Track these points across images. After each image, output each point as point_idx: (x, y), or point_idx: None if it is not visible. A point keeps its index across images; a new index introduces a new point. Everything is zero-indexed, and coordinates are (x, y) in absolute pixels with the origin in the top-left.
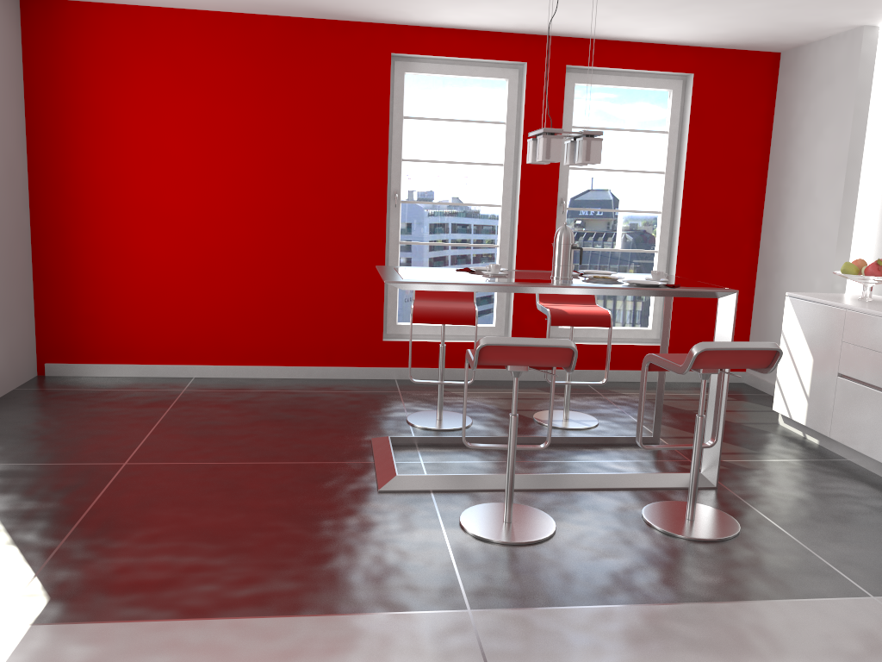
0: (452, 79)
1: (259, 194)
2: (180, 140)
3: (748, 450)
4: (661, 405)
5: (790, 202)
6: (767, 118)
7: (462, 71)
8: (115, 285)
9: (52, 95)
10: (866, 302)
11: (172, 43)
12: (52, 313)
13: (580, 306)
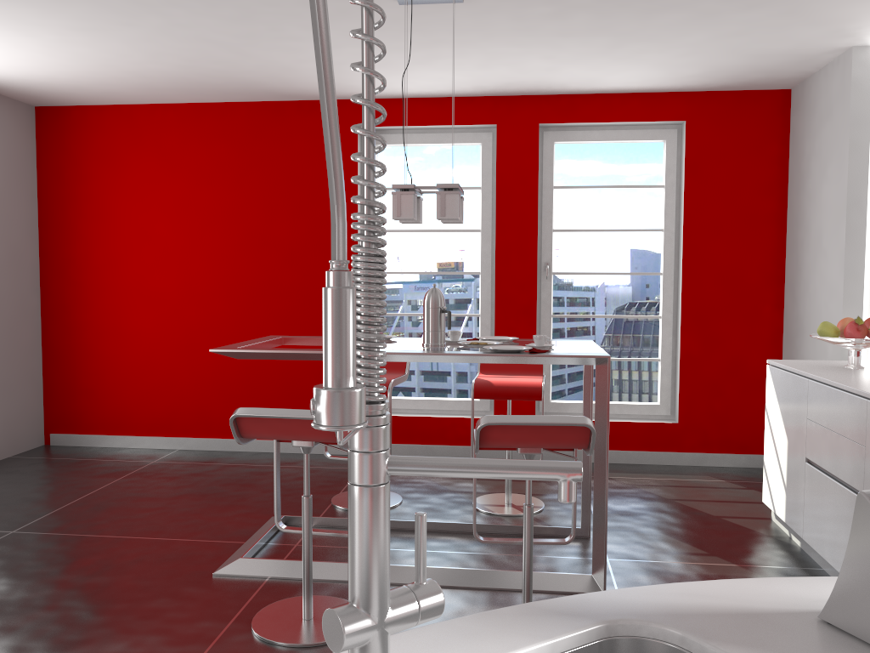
0: (424, 148)
1: (236, 270)
2: (165, 222)
3: (696, 550)
4: (589, 491)
5: (805, 256)
6: (781, 162)
7: (433, 139)
8: (110, 360)
9: (59, 189)
10: (845, 371)
11: (158, 135)
12: (58, 386)
13: (520, 377)
